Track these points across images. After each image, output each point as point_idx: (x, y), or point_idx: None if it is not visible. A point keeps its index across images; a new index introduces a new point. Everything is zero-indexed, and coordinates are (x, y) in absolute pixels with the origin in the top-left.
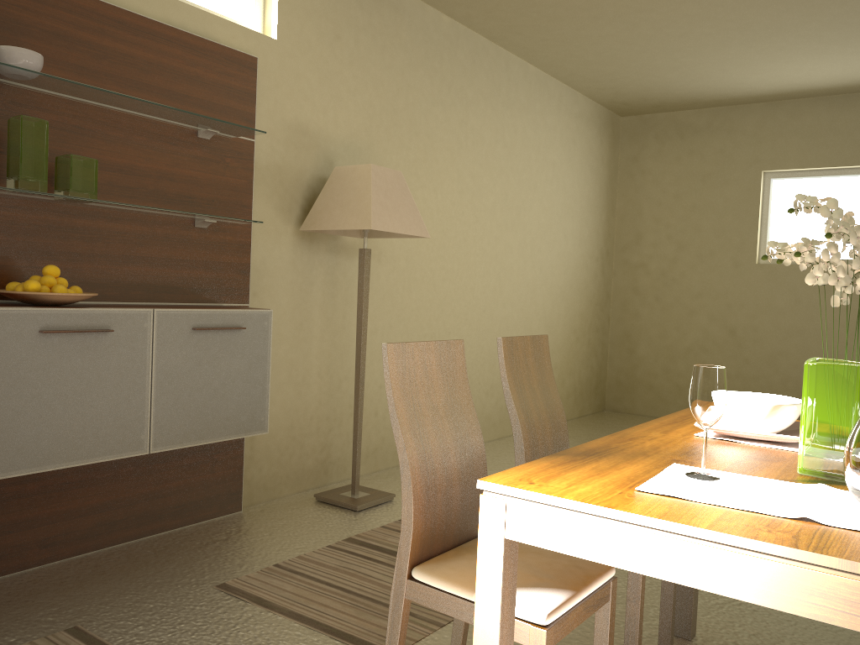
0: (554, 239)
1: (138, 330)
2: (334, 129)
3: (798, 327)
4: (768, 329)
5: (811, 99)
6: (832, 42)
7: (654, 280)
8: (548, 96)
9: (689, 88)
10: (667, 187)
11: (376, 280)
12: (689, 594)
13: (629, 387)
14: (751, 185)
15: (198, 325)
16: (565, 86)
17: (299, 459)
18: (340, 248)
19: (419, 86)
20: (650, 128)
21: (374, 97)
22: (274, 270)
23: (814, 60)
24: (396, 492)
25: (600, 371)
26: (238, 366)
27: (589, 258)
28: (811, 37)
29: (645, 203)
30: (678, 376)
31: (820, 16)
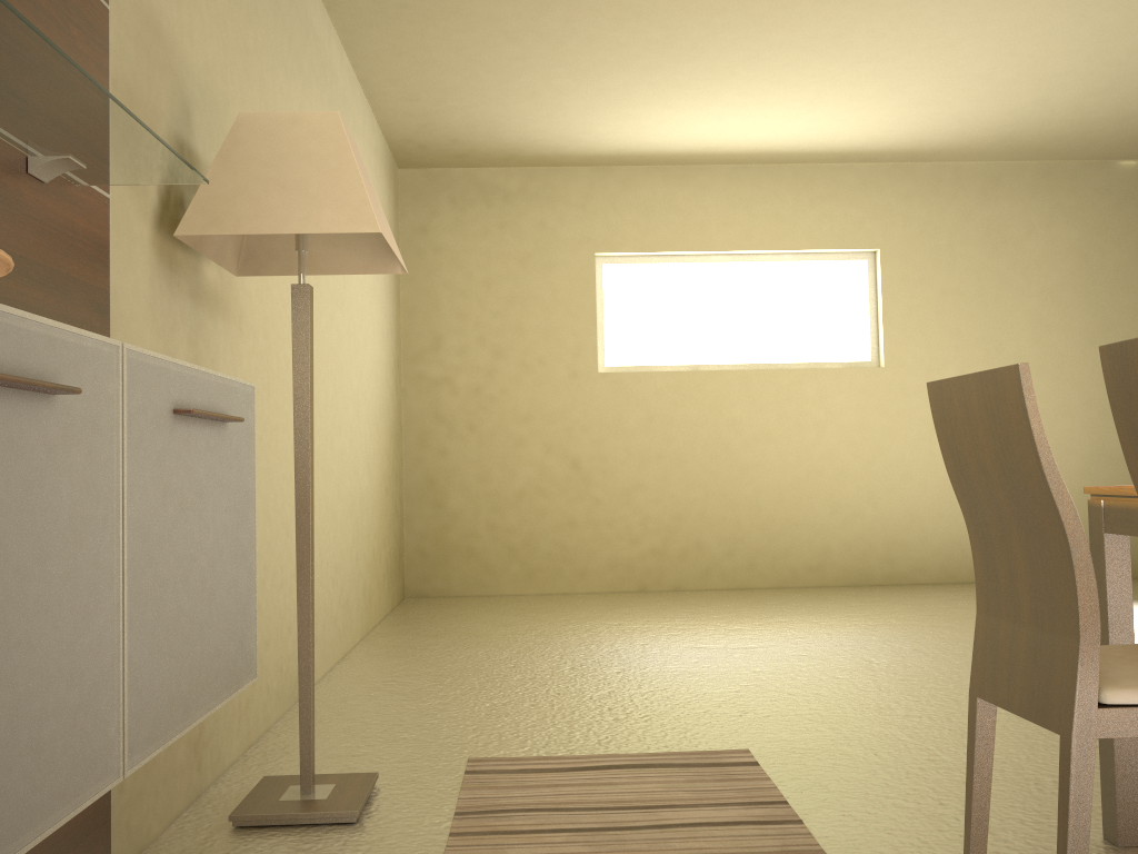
0: (368, 333)
1: (101, 401)
2: (190, 48)
3: (654, 450)
4: (620, 457)
5: (645, 168)
6: (734, 85)
7: (465, 401)
8: (357, 108)
9: (525, 131)
10: (473, 271)
11: (239, 366)
12: (1135, 773)
13: (440, 558)
14: (583, 271)
15: (180, 403)
16: (366, 101)
17: (169, 748)
18: (202, 292)
19: (266, 21)
20: (443, 188)
21: (227, 13)
22: (128, 319)
23: (694, 110)
24: (354, 771)
25: (401, 539)
26: (226, 517)
27: (388, 367)
28: (721, 73)
29: (443, 292)
30: (509, 533)
31: (756, 42)
